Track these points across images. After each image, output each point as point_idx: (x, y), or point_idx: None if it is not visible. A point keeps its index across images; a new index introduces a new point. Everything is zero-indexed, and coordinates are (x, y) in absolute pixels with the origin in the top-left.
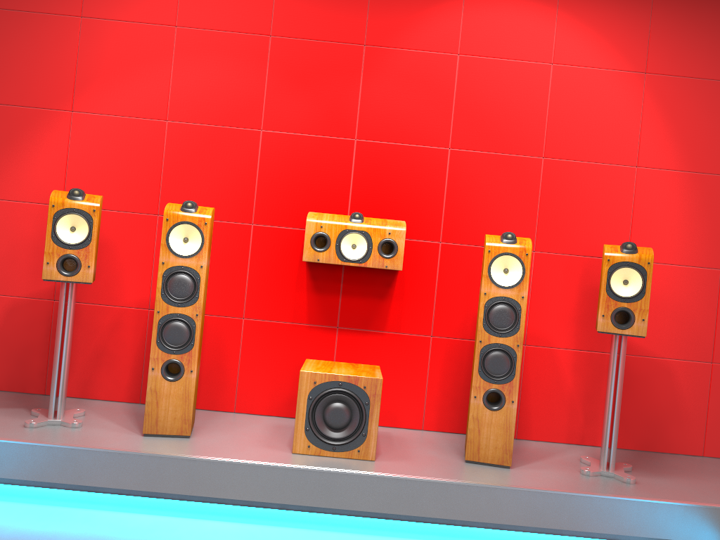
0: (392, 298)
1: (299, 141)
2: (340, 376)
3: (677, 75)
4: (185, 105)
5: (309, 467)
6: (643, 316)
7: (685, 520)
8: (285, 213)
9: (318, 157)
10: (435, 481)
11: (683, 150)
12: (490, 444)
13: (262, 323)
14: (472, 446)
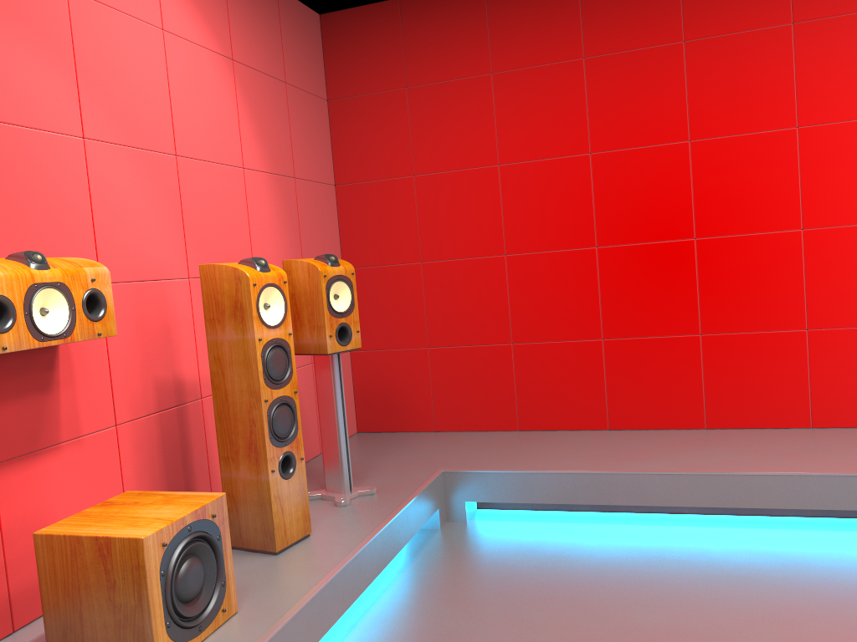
0: (60, 386)
1: None
2: (188, 516)
3: (252, 67)
4: None
5: None
6: (357, 328)
7: (429, 499)
8: None
9: None
10: (329, 582)
11: (267, 150)
12: (293, 518)
13: None
14: (280, 531)
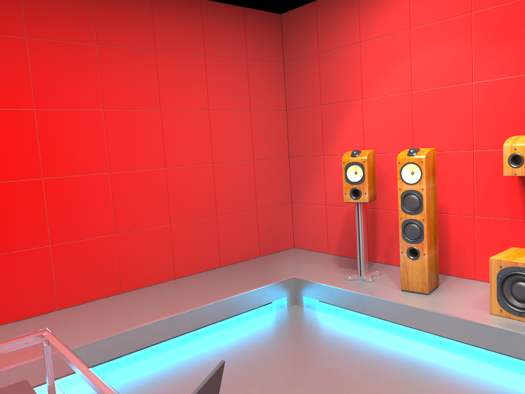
0: None
1: (501, 84)
2: (519, 263)
3: None
4: (421, 79)
5: (492, 325)
6: None
7: None
8: (496, 139)
9: (518, 93)
10: None
11: None
12: None
13: (488, 219)
14: None
